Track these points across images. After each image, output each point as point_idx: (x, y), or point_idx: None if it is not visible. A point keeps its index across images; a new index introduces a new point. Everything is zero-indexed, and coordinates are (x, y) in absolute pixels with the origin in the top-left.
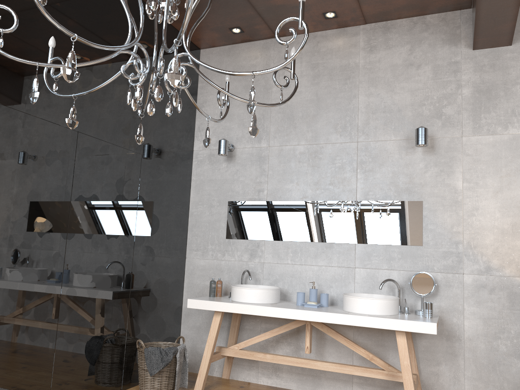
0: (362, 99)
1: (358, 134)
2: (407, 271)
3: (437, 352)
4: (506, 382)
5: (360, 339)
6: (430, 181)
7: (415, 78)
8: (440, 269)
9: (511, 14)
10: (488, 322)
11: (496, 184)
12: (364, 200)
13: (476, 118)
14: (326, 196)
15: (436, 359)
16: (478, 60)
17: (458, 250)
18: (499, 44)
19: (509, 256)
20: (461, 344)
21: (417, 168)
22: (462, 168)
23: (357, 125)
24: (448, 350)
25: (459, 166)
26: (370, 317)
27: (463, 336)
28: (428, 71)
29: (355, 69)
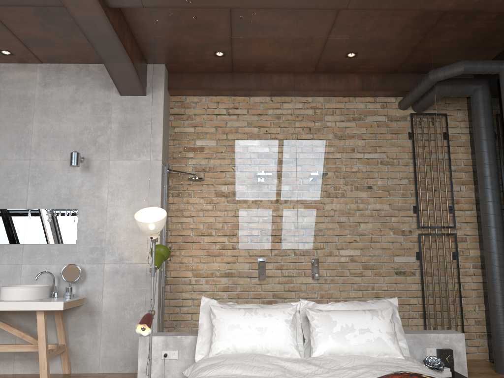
0: (36, 124)
1: (31, 153)
2: (64, 264)
3: (83, 325)
4: (128, 340)
5: (23, 323)
6: (85, 193)
7: (78, 112)
8: (88, 261)
9: (133, 76)
10: (119, 298)
11: (131, 196)
12: (33, 208)
13: (119, 147)
14: (1, 204)
15: (81, 331)
16: (123, 104)
17: (102, 246)
18: (137, 94)
19: (135, 248)
20: (100, 316)
21: (75, 183)
22: (108, 184)
23: (30, 146)
24: (90, 322)
25: (106, 182)
26: (14, 302)
27: (102, 310)
28: (88, 108)
29: (32, 99)
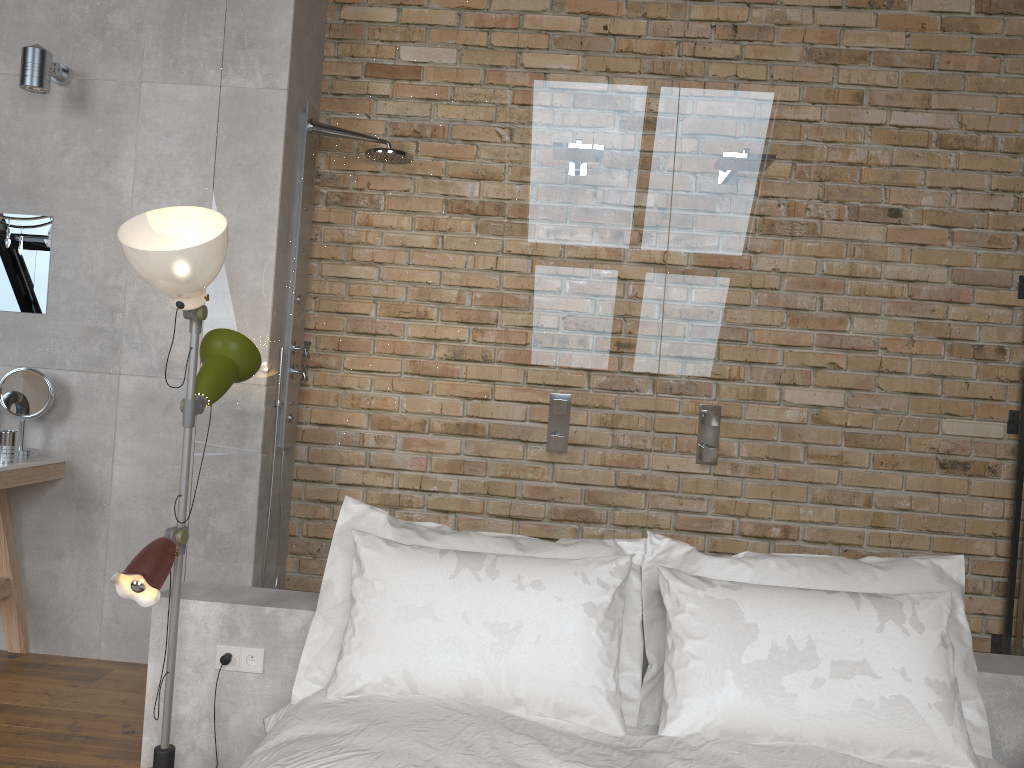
0: None
1: None
2: (13, 367)
3: (60, 533)
4: None
5: None
6: (72, 174)
7: None
8: (76, 365)
9: None
10: (157, 471)
11: (197, 191)
12: None
13: (171, 45)
14: None
15: (56, 547)
16: None
17: (114, 325)
18: None
19: None
20: (104, 515)
21: (48, 144)
22: (136, 151)
23: None
24: (79, 527)
25: (131, 146)
26: None
27: (110, 499)
28: None
29: None
